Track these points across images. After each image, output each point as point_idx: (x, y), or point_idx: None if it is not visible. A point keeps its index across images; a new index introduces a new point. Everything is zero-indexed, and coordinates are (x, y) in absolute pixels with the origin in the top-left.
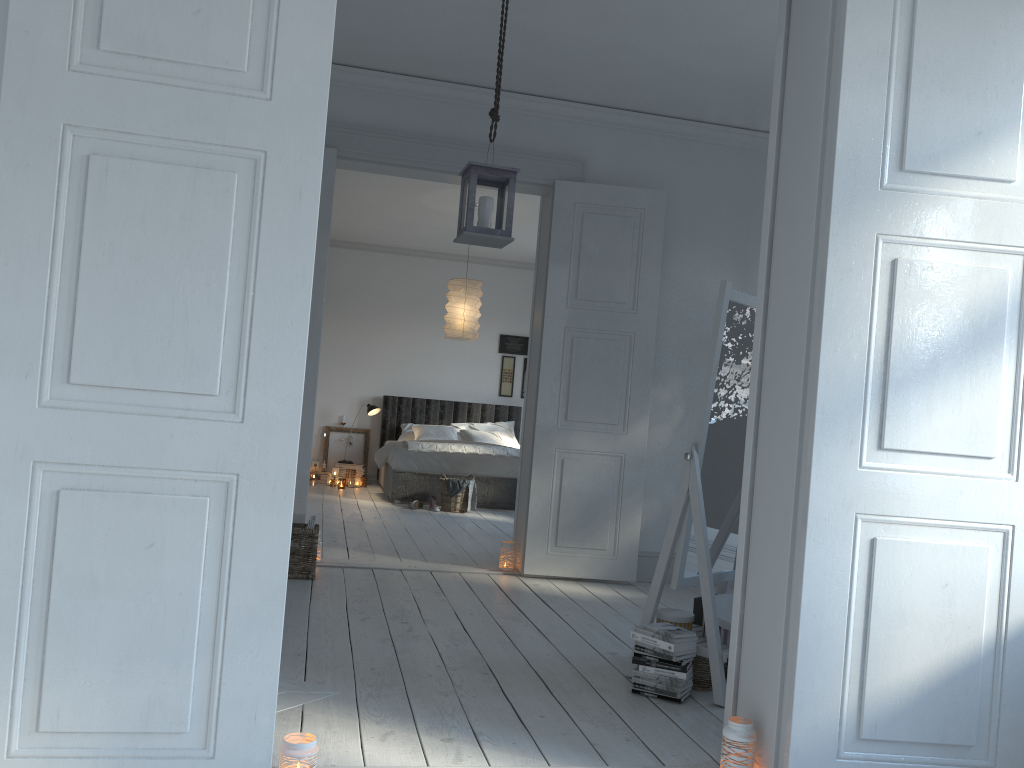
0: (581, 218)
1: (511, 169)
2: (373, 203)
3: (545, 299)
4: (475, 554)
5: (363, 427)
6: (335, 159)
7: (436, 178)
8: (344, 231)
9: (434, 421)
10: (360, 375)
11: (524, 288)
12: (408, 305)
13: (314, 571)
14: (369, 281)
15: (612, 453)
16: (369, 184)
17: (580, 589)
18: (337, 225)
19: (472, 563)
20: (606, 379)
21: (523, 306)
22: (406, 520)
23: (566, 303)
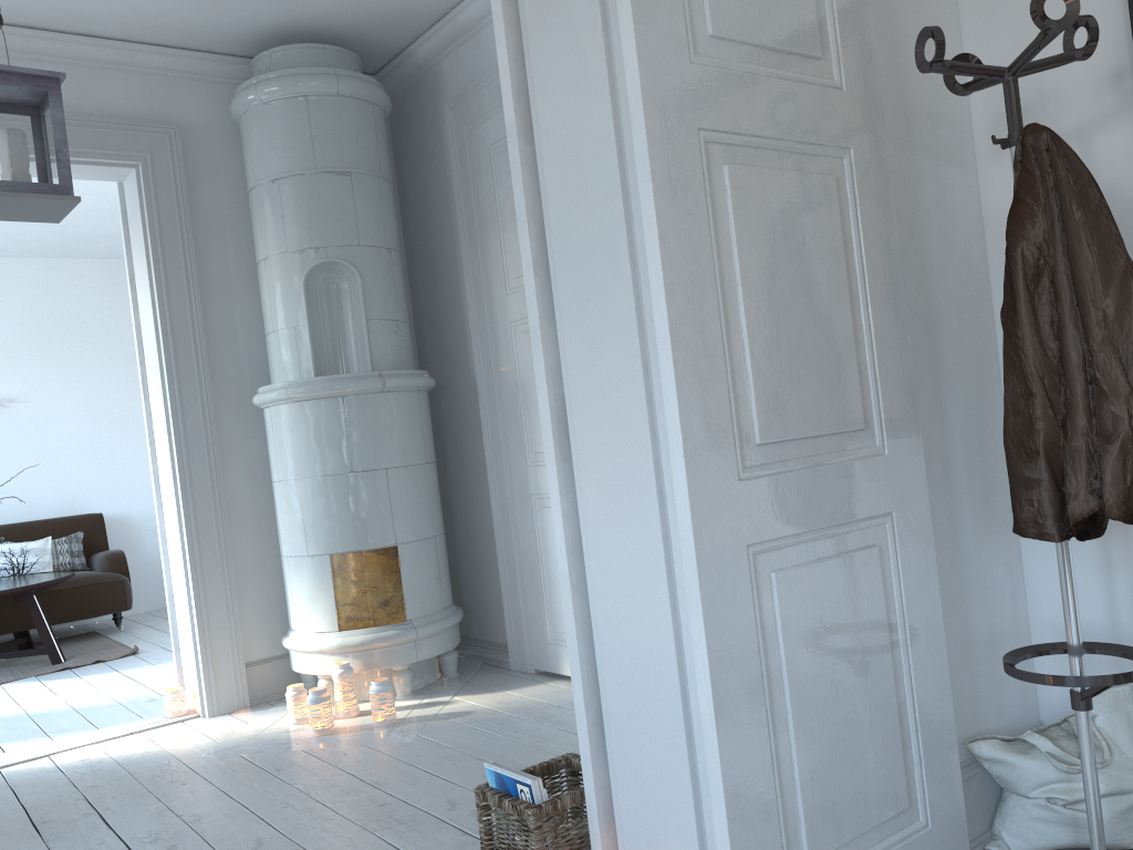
0: None
1: None
2: None
3: None
4: None
5: None
6: None
7: None
8: None
9: None
10: None
11: None
12: None
13: None
14: None
15: None
16: None
17: None
18: None
19: None
20: None
21: None
22: None
23: None
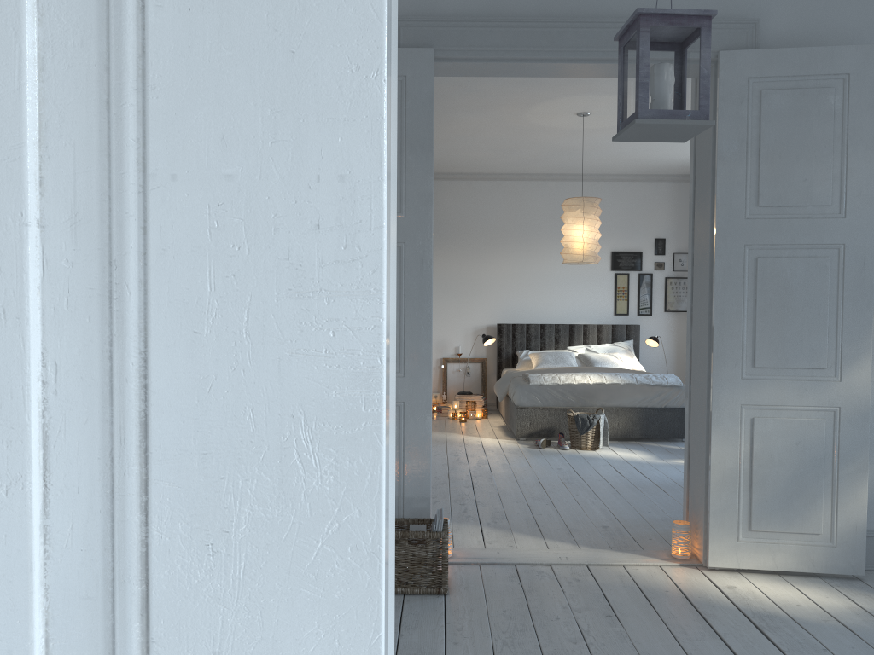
0: (758, 98)
1: (703, 13)
2: (475, 127)
3: (714, 211)
4: (631, 525)
5: (479, 356)
6: (432, 61)
7: (558, 72)
8: (446, 162)
9: (550, 346)
10: (472, 305)
11: (633, 201)
12: (515, 231)
13: (446, 584)
14: (474, 210)
15: (821, 407)
16: (470, 105)
17: (795, 594)
18: (439, 157)
19: (633, 544)
20: (807, 309)
21: (634, 220)
22: (537, 467)
23: (744, 213)
